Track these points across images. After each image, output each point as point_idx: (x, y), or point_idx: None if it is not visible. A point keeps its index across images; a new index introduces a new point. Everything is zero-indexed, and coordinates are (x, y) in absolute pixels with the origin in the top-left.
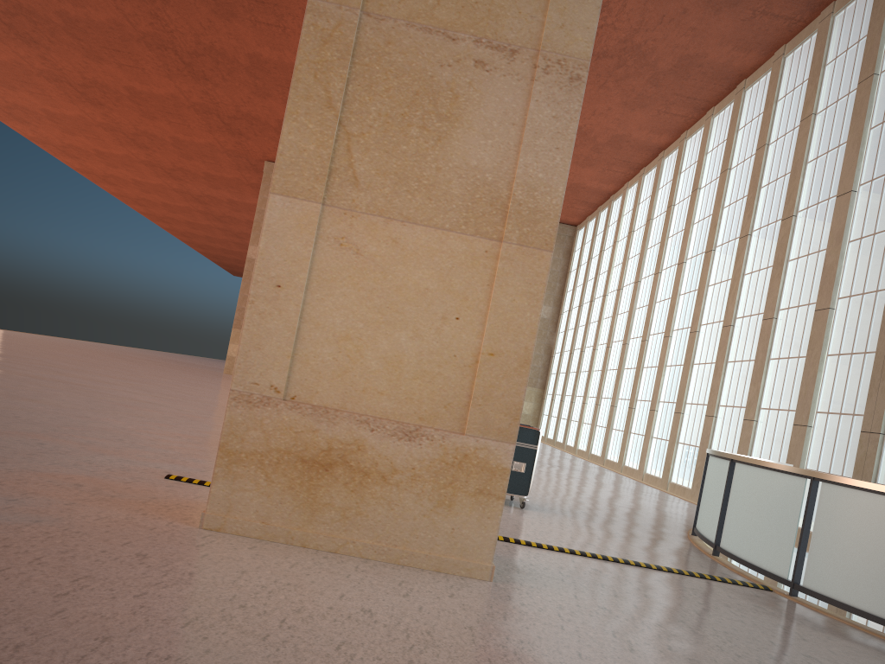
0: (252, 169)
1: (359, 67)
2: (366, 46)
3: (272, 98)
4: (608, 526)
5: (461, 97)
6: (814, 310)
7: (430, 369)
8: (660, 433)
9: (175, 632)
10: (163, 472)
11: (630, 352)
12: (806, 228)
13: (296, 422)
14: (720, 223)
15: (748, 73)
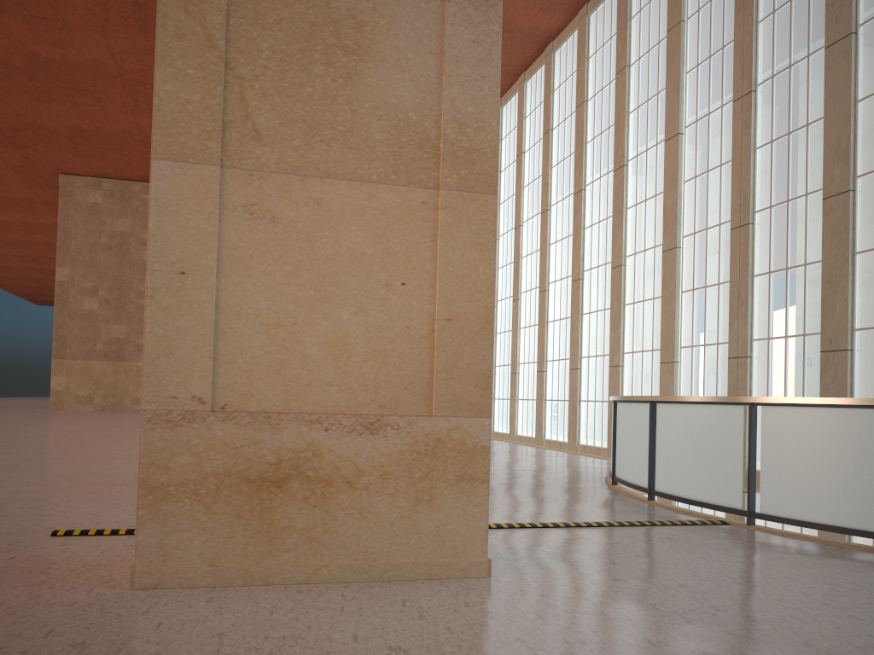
0: (45, 185)
1: None
2: None
3: (59, 103)
4: (537, 492)
5: (366, 25)
6: (661, 252)
7: (382, 347)
8: (526, 394)
9: None
10: (45, 529)
11: None
12: (639, 175)
13: (233, 436)
14: (551, 182)
15: (554, 34)
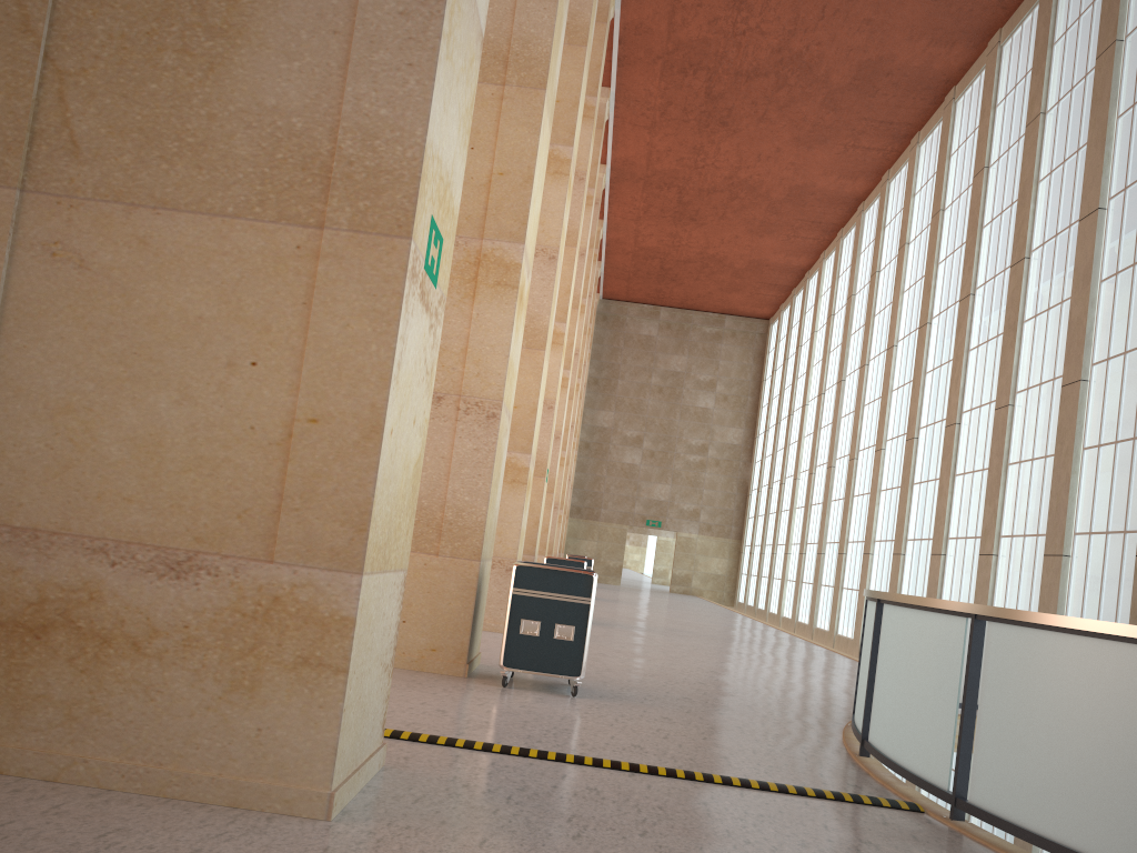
0: None
1: None
2: None
3: None
4: (706, 718)
5: None
6: (1062, 387)
7: (212, 453)
8: (878, 585)
9: None
10: None
11: (837, 477)
12: (1044, 273)
13: None
14: (935, 285)
15: (956, 76)
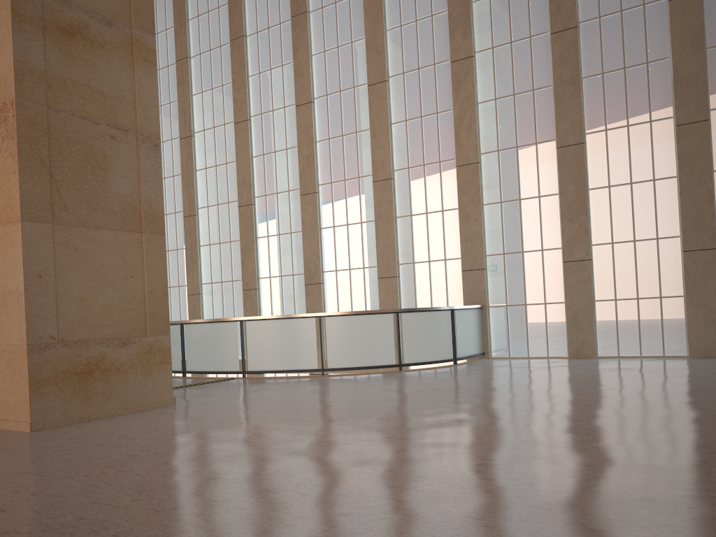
0: None
1: (53, 140)
2: (54, 127)
3: None
4: None
5: (107, 156)
6: None
7: (126, 306)
8: None
9: (183, 436)
10: None
11: None
12: None
13: (68, 353)
14: None
15: None
